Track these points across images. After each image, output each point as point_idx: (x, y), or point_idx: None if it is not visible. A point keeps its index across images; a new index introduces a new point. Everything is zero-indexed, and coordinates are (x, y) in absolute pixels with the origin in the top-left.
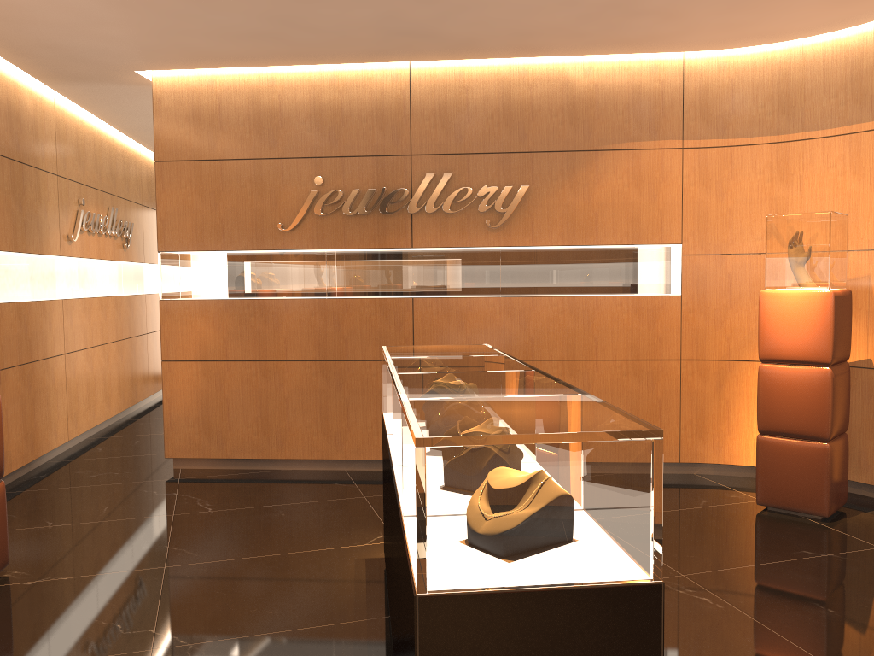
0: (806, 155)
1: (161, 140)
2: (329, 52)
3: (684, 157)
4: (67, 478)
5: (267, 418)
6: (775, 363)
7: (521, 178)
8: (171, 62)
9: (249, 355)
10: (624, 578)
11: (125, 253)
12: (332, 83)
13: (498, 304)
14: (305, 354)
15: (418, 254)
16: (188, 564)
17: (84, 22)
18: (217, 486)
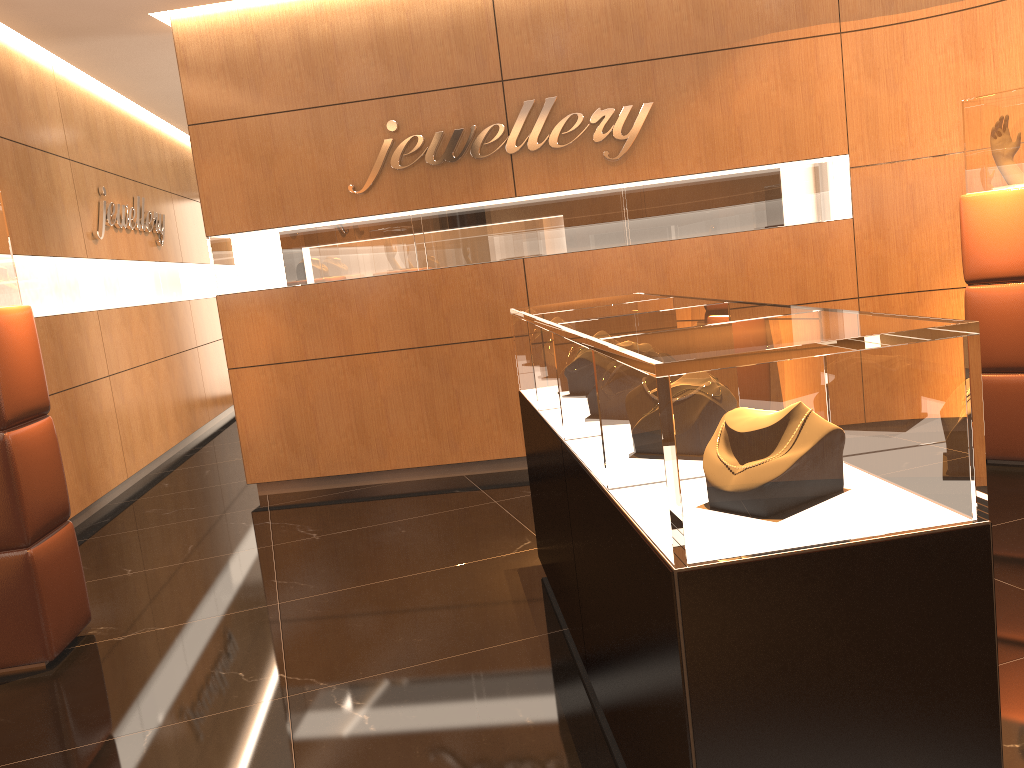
0: (999, 21)
1: (192, 98)
2: None
3: (843, 44)
4: (135, 520)
5: (363, 423)
6: (986, 283)
7: (642, 94)
8: None
9: (333, 351)
10: (939, 522)
11: (160, 251)
12: (394, 1)
13: (629, 254)
14: (400, 341)
15: (524, 204)
16: (305, 597)
17: None
18: (315, 509)
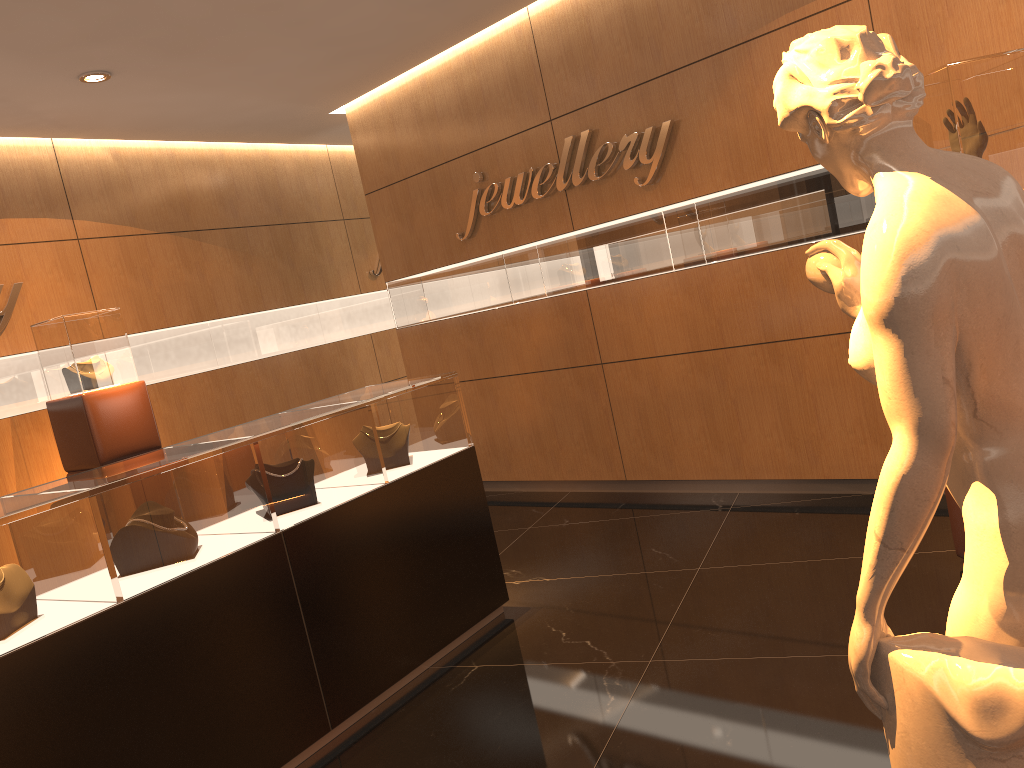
0: None
1: (364, 173)
2: (427, 39)
3: (871, 7)
4: None
5: (493, 438)
6: None
7: (666, 110)
8: (335, 99)
9: (467, 375)
10: None
11: None
12: (468, 63)
13: (673, 282)
14: (508, 368)
15: (581, 237)
16: None
17: (214, 106)
18: None
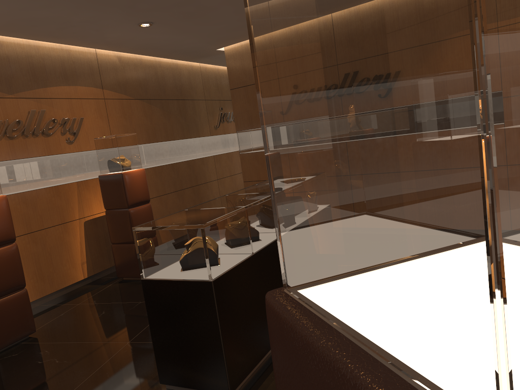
0: None
1: (231, 79)
2: None
3: None
4: None
5: None
6: None
7: None
8: (225, 43)
9: None
10: (199, 278)
11: None
12: None
13: None
14: None
15: None
16: None
17: (176, 41)
18: None
